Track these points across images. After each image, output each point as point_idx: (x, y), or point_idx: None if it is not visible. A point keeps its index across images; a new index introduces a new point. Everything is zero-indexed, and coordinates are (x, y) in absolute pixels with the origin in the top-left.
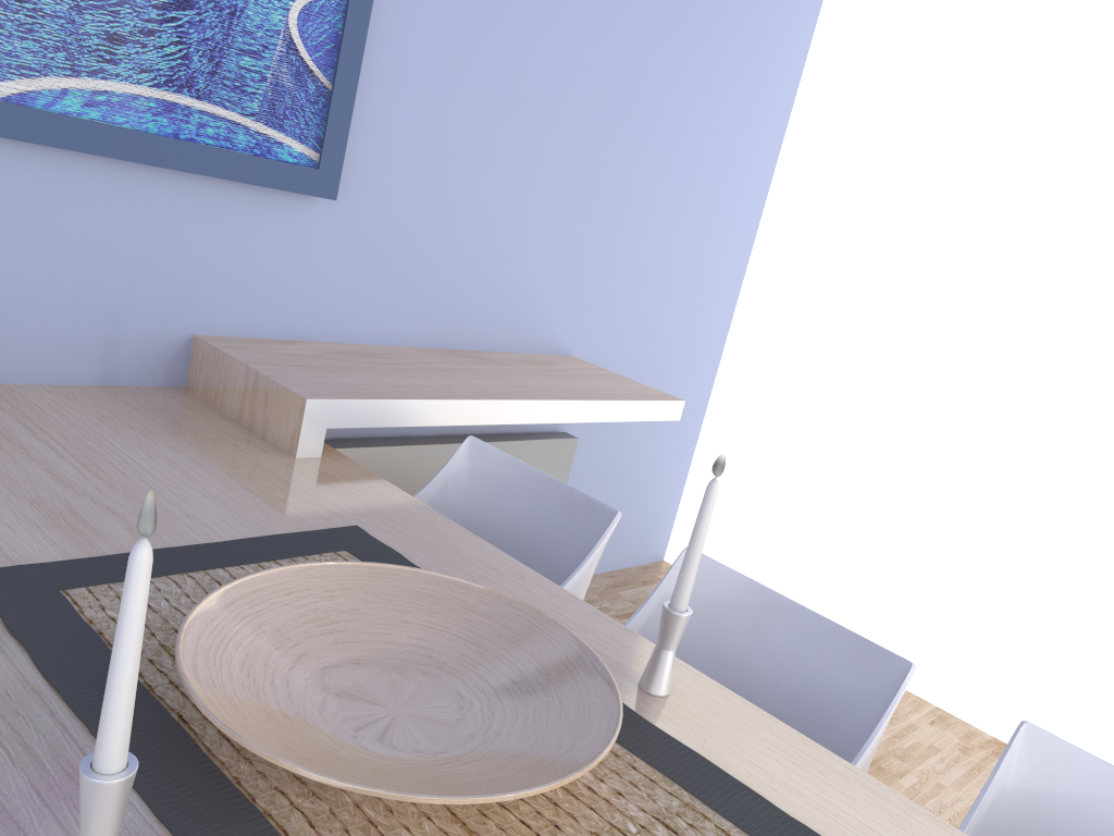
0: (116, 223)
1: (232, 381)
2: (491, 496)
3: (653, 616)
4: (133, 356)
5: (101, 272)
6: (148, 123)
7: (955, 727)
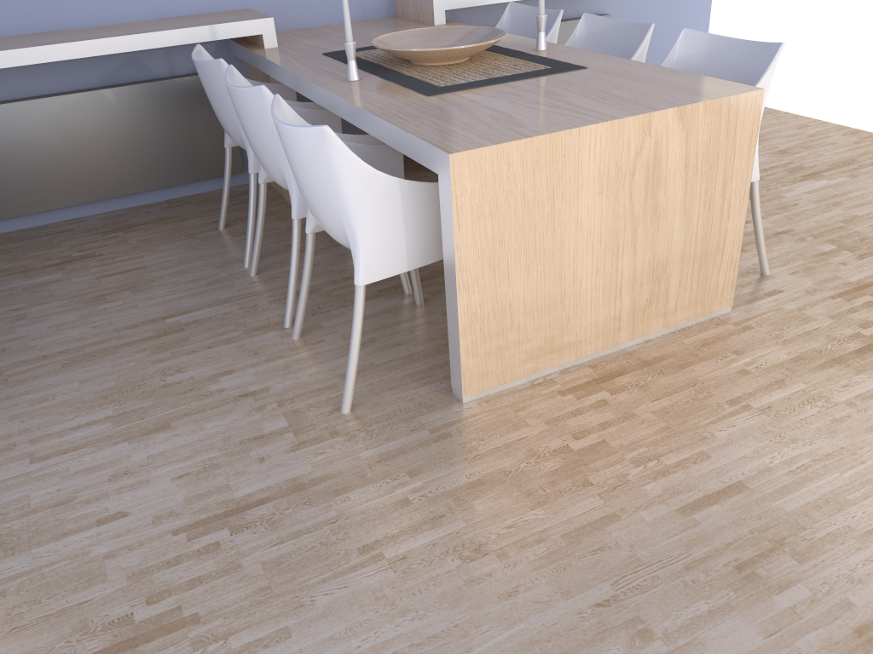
0: None
1: (409, 4)
2: (522, 27)
3: (573, 47)
4: (371, 5)
5: None
6: None
7: (861, 135)
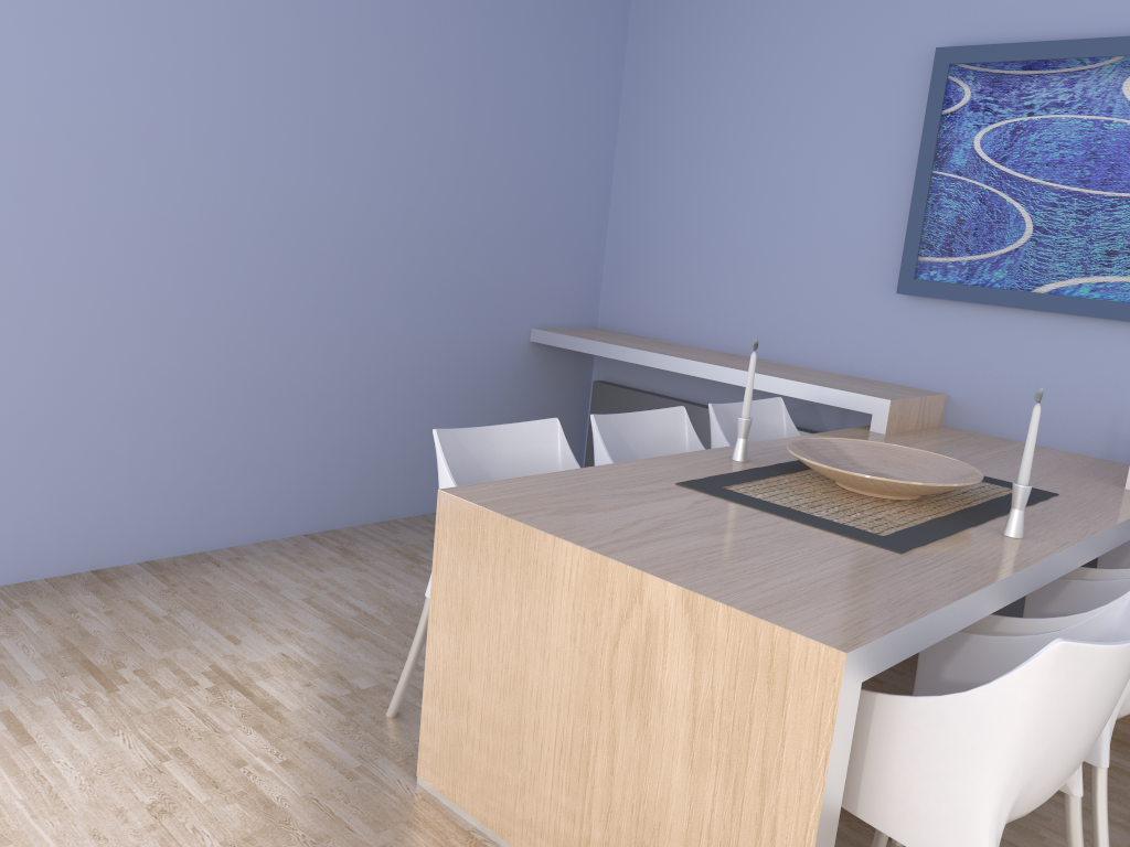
0: (1120, 359)
1: None
2: None
3: None
4: (1126, 444)
5: (1108, 389)
6: (1128, 297)
7: None
